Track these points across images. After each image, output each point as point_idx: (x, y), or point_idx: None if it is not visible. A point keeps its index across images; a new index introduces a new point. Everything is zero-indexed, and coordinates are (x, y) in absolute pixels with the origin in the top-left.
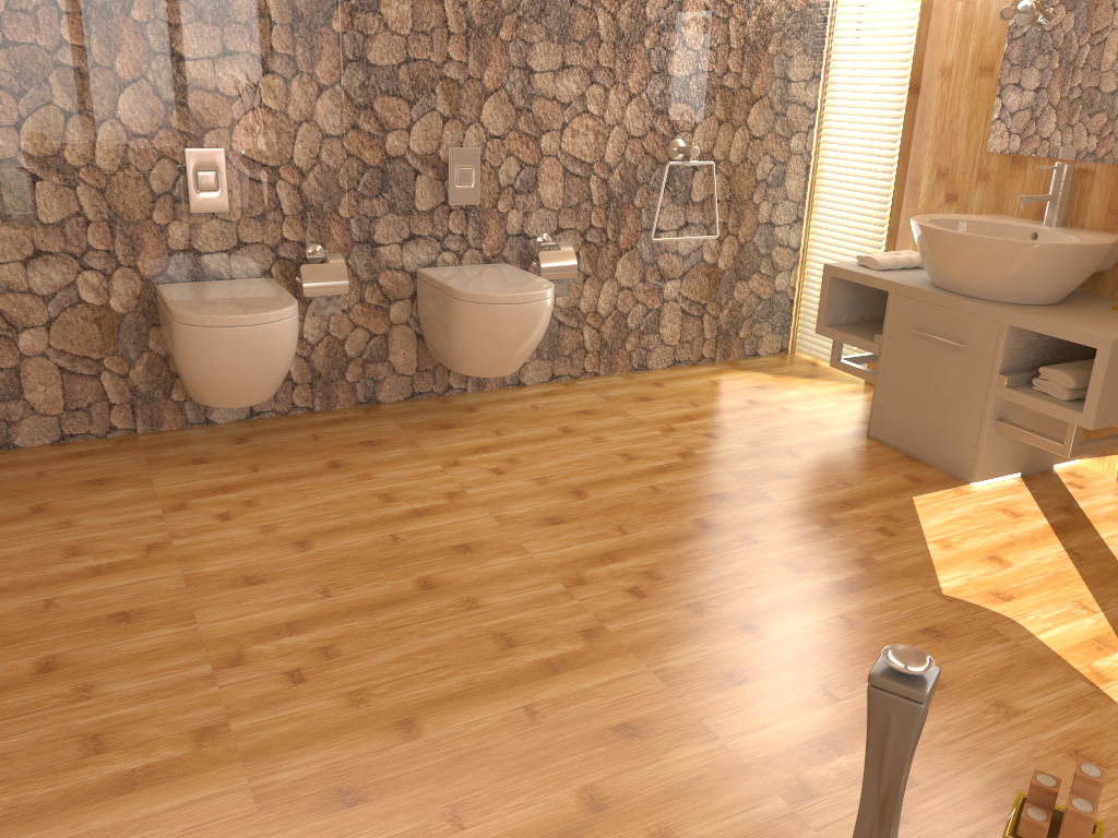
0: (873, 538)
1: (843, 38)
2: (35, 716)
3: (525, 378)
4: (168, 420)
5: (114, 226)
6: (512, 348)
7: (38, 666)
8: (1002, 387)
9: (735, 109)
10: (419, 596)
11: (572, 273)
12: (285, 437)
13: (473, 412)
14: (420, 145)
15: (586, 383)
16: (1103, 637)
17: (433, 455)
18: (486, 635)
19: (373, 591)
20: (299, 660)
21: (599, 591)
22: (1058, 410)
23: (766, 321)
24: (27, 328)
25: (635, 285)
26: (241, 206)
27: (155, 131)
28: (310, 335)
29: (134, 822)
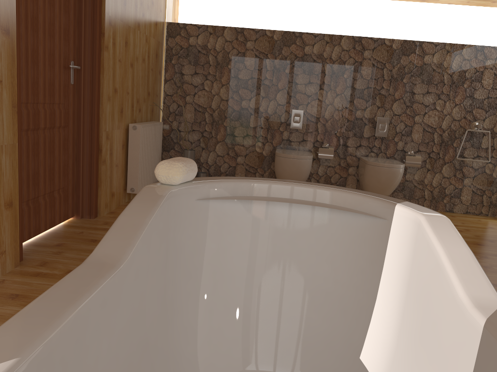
0: None
1: None
2: None
3: None
4: None
5: (268, 129)
6: (384, 184)
7: None
8: None
9: None
10: None
11: (418, 165)
12: None
13: None
14: (367, 115)
15: None
16: None
17: None
18: None
19: None
20: None
21: None
22: None
23: None
24: (240, 155)
25: (450, 176)
26: (305, 128)
27: (285, 103)
28: (319, 172)
29: None
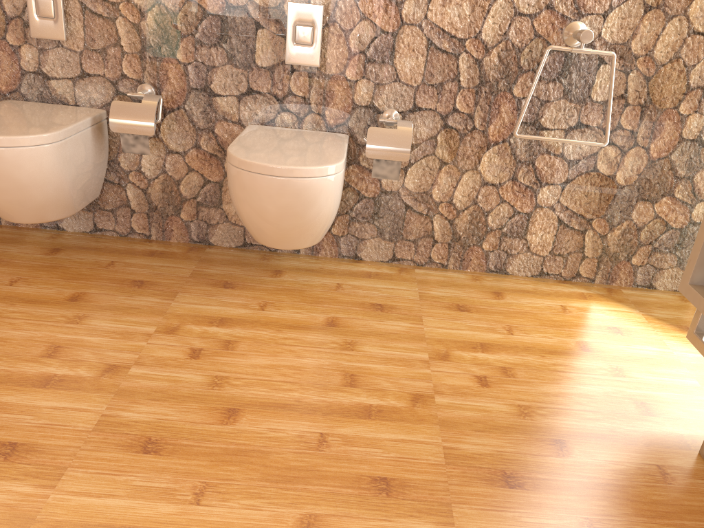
0: None
1: None
2: None
3: (359, 253)
4: None
5: None
6: (278, 223)
7: None
8: None
9: None
10: None
11: (403, 156)
12: (89, 257)
13: (273, 277)
14: None
15: (424, 273)
16: None
17: (169, 314)
18: None
19: None
20: None
21: None
22: None
23: (670, 253)
24: None
25: (499, 183)
26: (78, 37)
27: None
28: (142, 170)
29: None
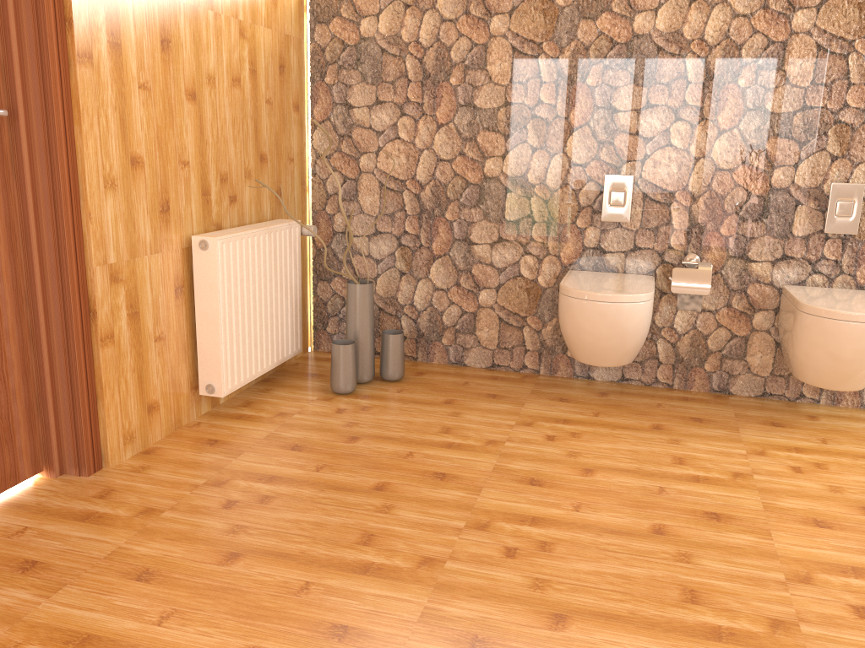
0: None
1: None
2: (352, 511)
3: None
4: (560, 369)
5: (548, 226)
6: (849, 364)
7: (376, 485)
8: None
9: None
10: (646, 536)
11: None
12: (636, 399)
13: (811, 420)
14: (803, 179)
15: None
16: None
17: (746, 442)
18: (677, 585)
19: (612, 520)
20: (521, 543)
21: (819, 595)
22: None
23: None
24: (484, 288)
25: None
26: (639, 219)
27: (587, 161)
28: (677, 326)
29: (349, 591)
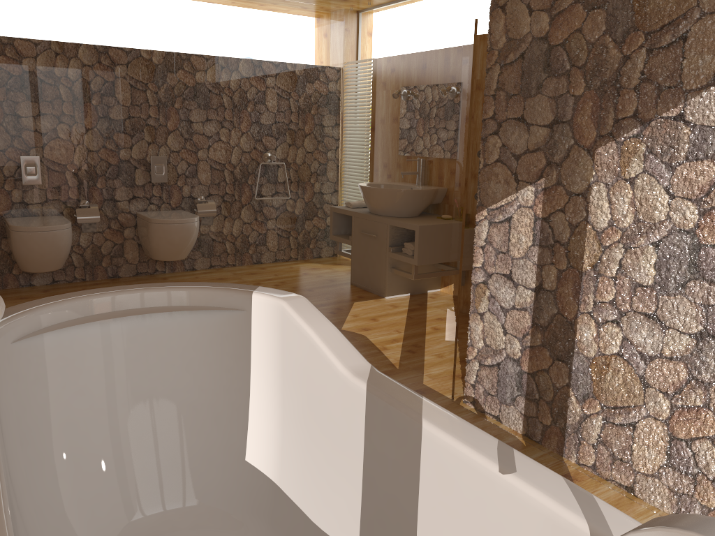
0: (325, 314)
1: (348, 107)
2: None
3: (196, 266)
4: (10, 283)
5: None
6: (178, 245)
7: None
8: (390, 252)
9: (296, 139)
10: None
11: (214, 213)
12: (68, 289)
13: (165, 280)
14: (136, 155)
15: (228, 269)
16: (397, 339)
17: None
18: None
19: None
20: None
21: None
22: (407, 259)
23: (323, 240)
24: None
25: (251, 221)
26: (48, 182)
27: (6, 148)
28: (83, 243)
29: None
